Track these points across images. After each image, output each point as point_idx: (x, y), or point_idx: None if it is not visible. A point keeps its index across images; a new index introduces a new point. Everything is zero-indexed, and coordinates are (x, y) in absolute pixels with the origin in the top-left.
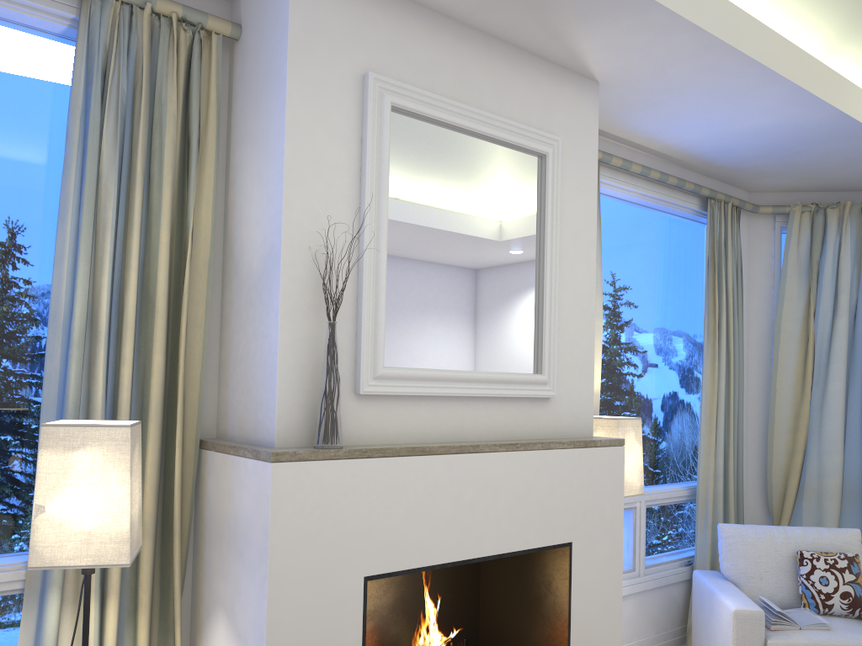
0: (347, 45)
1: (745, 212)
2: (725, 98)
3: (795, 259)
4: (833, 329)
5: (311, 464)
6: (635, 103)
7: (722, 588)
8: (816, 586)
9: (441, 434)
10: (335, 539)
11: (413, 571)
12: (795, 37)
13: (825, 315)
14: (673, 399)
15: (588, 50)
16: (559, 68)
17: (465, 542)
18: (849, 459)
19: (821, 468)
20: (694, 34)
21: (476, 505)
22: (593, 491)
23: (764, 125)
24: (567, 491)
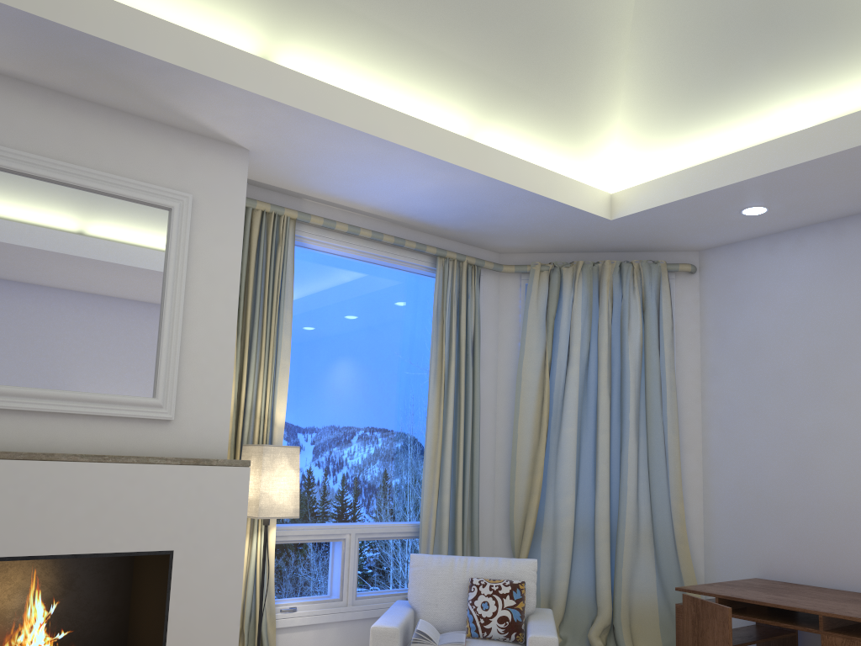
0: None
1: (494, 271)
2: (371, 164)
3: (535, 313)
4: (566, 377)
5: None
6: (301, 168)
7: (392, 612)
8: (478, 611)
9: (27, 445)
10: None
11: None
12: (432, 112)
13: (561, 365)
14: (404, 441)
15: (207, 120)
16: (198, 137)
17: (29, 540)
18: (584, 501)
19: (556, 509)
20: (278, 106)
21: (47, 508)
22: (205, 506)
23: (435, 188)
24: (170, 503)
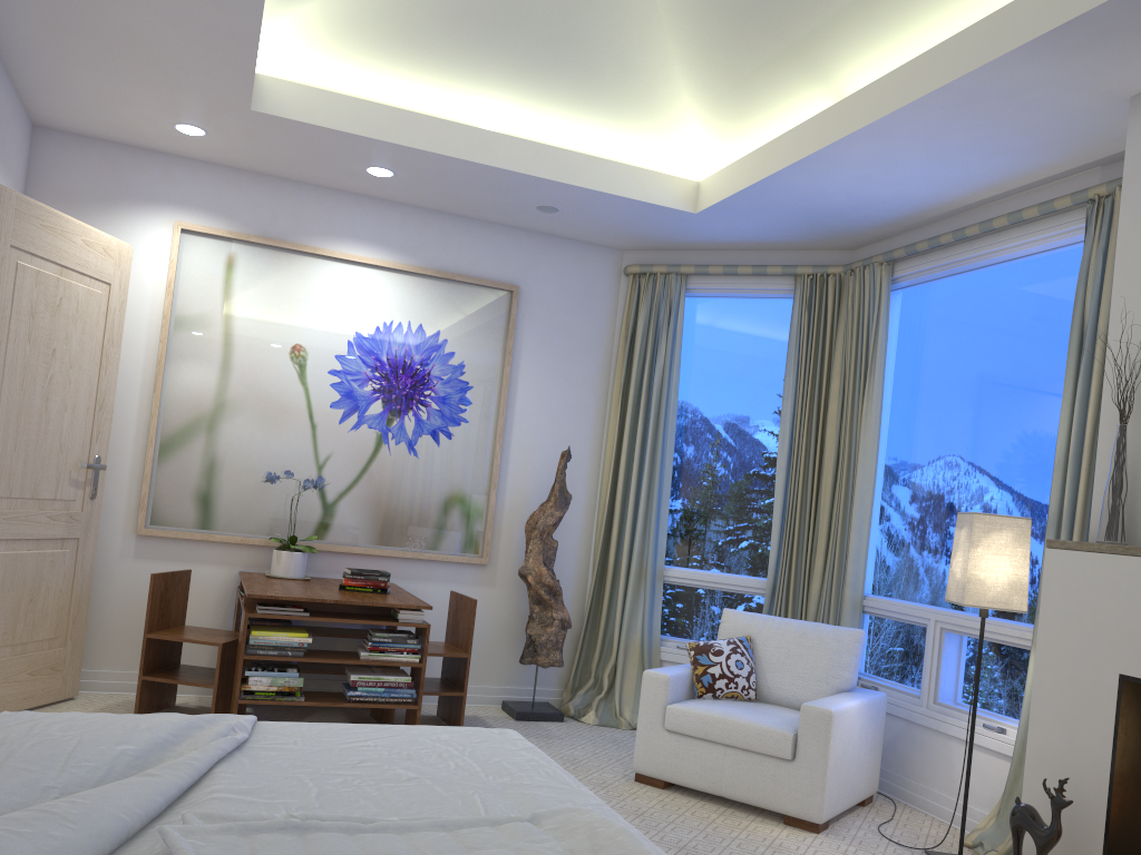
0: None
1: None
2: None
3: None
4: None
5: (1076, 554)
6: None
7: None
8: None
9: None
10: (1092, 627)
11: None
12: None
13: None
14: None
15: None
16: None
17: None
18: None
19: None
20: None
21: None
22: None
23: None
24: None
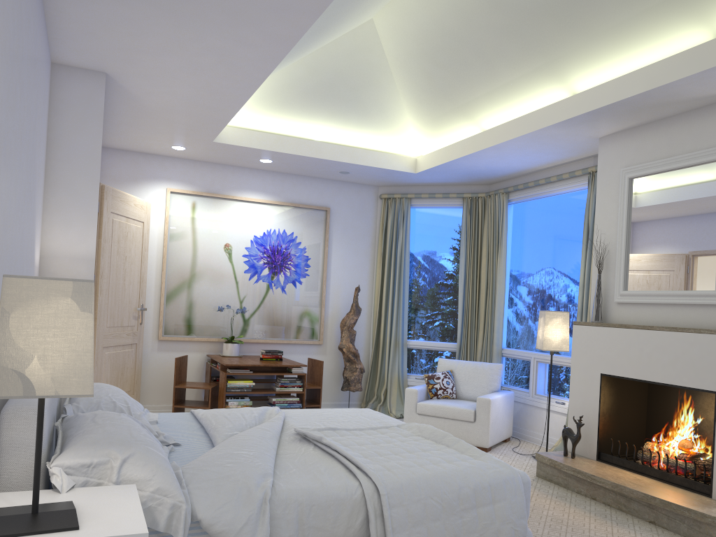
0: (617, 161)
1: None
2: None
3: None
4: None
5: (584, 326)
6: None
7: None
8: None
9: (655, 322)
10: (590, 355)
11: (619, 377)
12: None
13: None
14: None
15: None
16: None
17: (644, 372)
18: None
19: None
20: (712, 70)
21: (651, 355)
22: None
23: None
24: (713, 360)
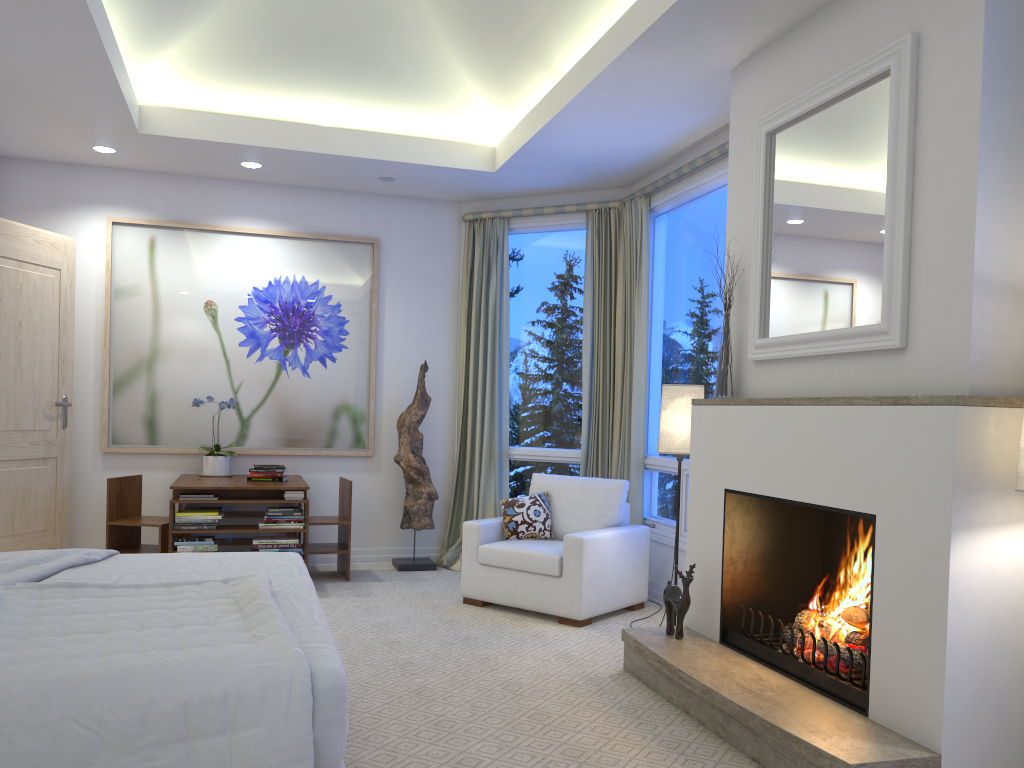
0: (754, 107)
1: None
2: None
3: None
4: None
5: (704, 407)
6: None
7: None
8: None
9: (803, 391)
10: (712, 458)
11: (748, 495)
12: None
13: None
14: None
15: None
16: None
17: (779, 483)
18: None
19: None
20: None
21: (787, 452)
22: (904, 461)
23: None
24: (871, 455)
